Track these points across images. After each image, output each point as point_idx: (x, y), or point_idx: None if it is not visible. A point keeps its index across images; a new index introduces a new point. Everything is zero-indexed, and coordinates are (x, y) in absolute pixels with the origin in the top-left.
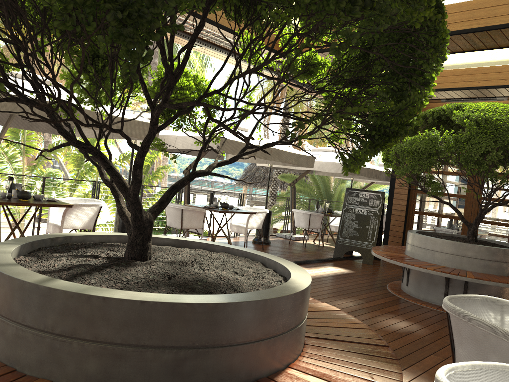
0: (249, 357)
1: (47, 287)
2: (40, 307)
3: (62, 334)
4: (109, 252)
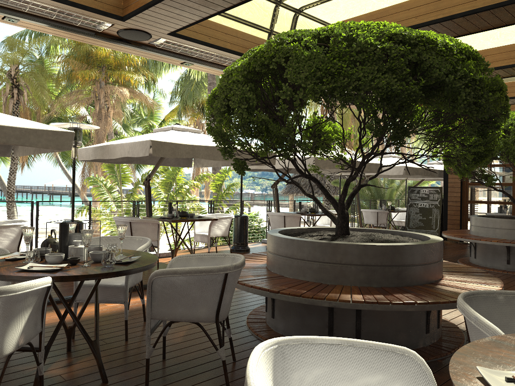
0: (426, 271)
1: (335, 243)
2: (332, 253)
3: (346, 263)
4: (323, 234)
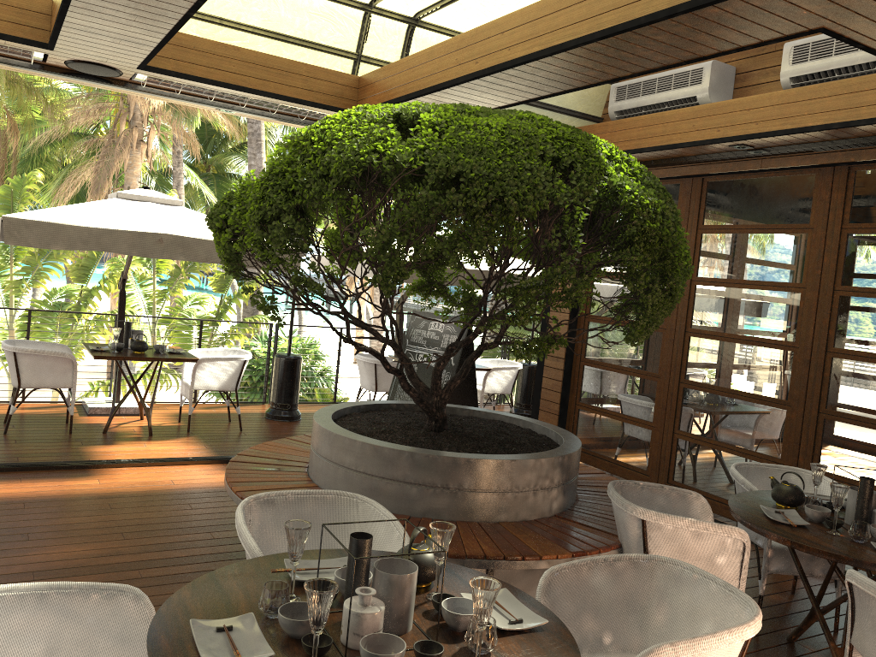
0: None
1: None
2: None
3: None
4: None
